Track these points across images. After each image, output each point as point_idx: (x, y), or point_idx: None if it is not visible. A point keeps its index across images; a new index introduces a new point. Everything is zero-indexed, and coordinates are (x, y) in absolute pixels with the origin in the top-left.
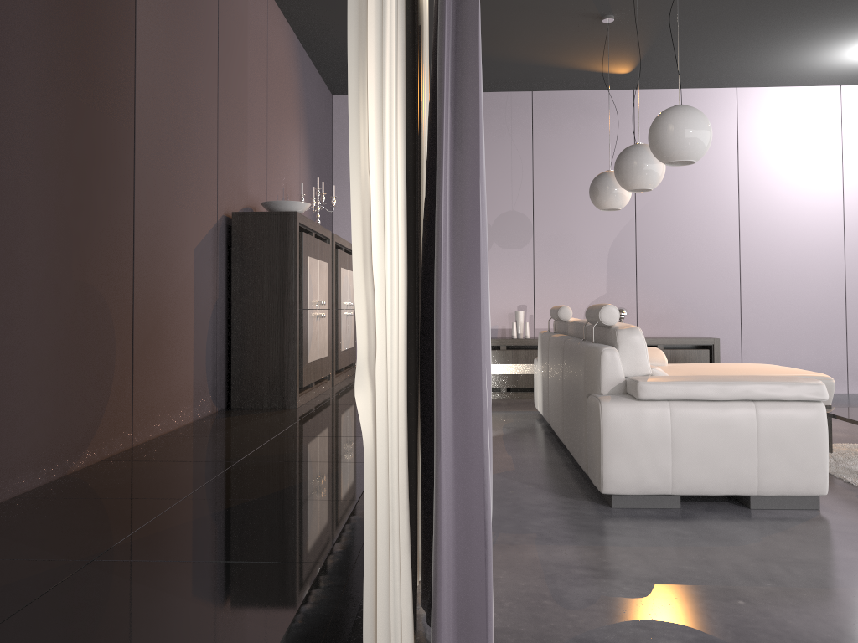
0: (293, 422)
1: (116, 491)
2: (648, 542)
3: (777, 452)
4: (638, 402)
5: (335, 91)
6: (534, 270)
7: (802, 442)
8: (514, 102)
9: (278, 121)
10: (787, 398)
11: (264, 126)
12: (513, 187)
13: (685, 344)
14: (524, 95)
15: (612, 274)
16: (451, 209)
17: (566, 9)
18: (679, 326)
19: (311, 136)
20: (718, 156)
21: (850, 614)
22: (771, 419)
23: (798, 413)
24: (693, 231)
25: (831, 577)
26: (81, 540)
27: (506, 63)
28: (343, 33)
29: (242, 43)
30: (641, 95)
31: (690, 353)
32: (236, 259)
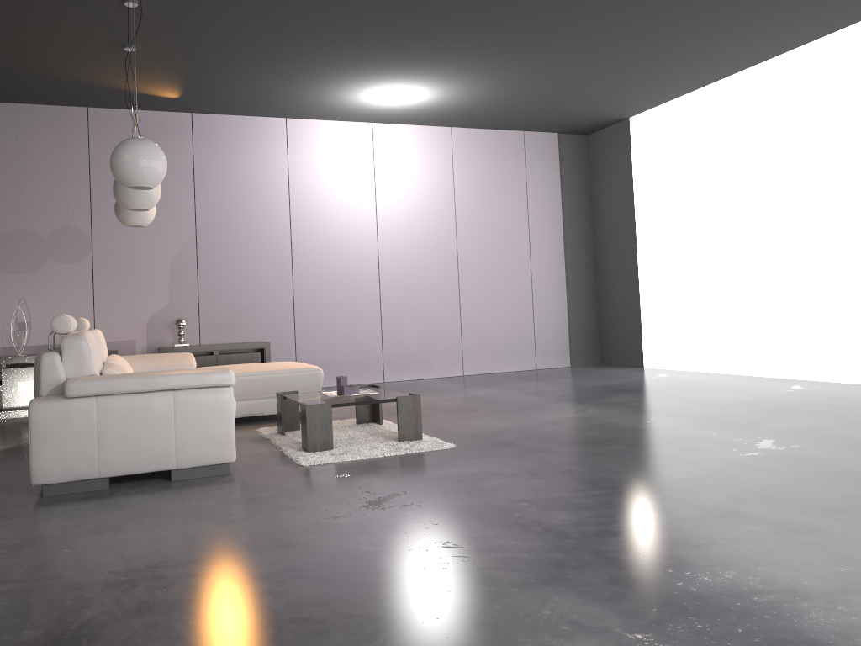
0: None
1: None
2: (41, 519)
3: (192, 431)
4: (67, 399)
5: None
6: (94, 284)
7: (212, 420)
8: (68, 117)
9: None
10: (199, 386)
11: None
12: (69, 201)
13: (240, 348)
14: (79, 111)
15: (174, 286)
16: None
17: (84, 35)
18: (240, 332)
19: None
20: (271, 178)
21: (147, 543)
22: (186, 404)
23: (209, 397)
24: (250, 245)
25: (169, 520)
26: None
27: (45, 78)
28: None
29: None
30: (199, 118)
31: (243, 357)
32: None
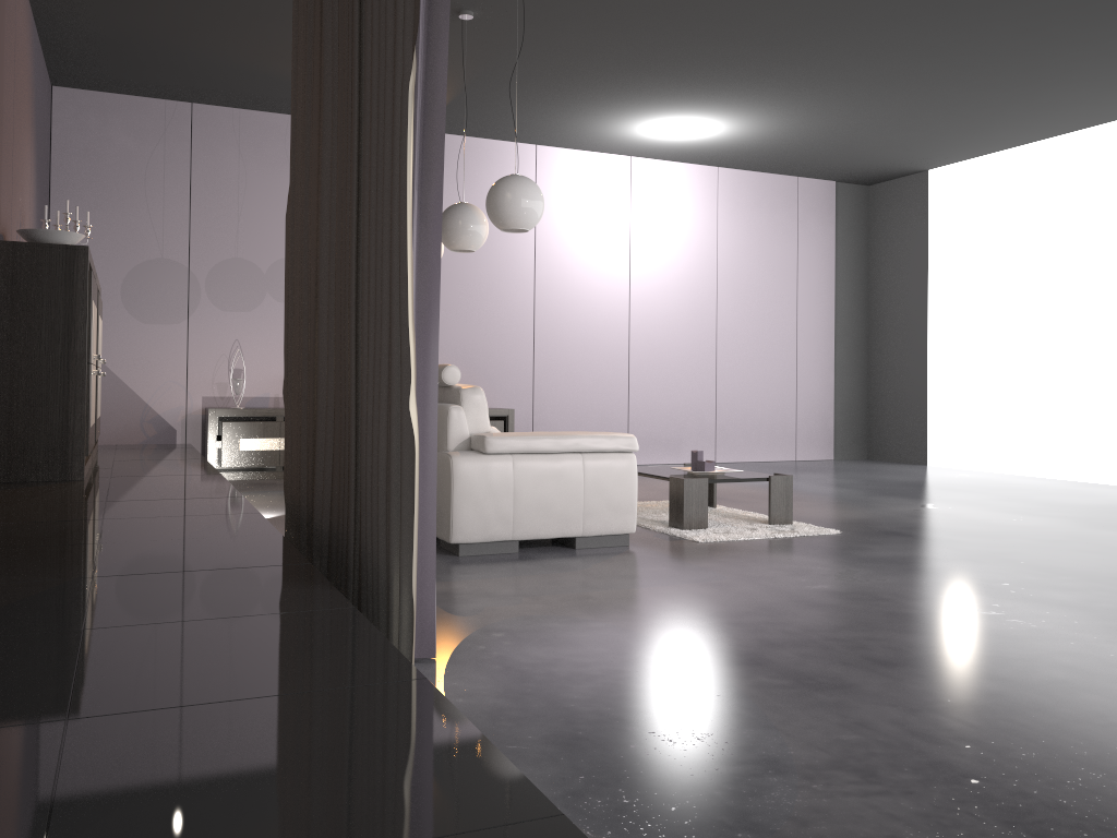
0: (105, 490)
1: (7, 543)
2: (503, 575)
3: (599, 497)
4: (485, 456)
5: (58, 82)
6: None
7: (618, 487)
8: None
9: (20, 124)
10: (608, 450)
11: (12, 131)
12: None
13: None
14: None
15: None
16: (416, 274)
17: None
18: None
19: (38, 141)
20: None
21: (666, 598)
22: (595, 468)
23: (615, 462)
24: (489, 294)
25: (649, 582)
26: (50, 569)
27: None
28: (100, 19)
29: (2, 26)
30: None
31: None
32: (4, 299)
